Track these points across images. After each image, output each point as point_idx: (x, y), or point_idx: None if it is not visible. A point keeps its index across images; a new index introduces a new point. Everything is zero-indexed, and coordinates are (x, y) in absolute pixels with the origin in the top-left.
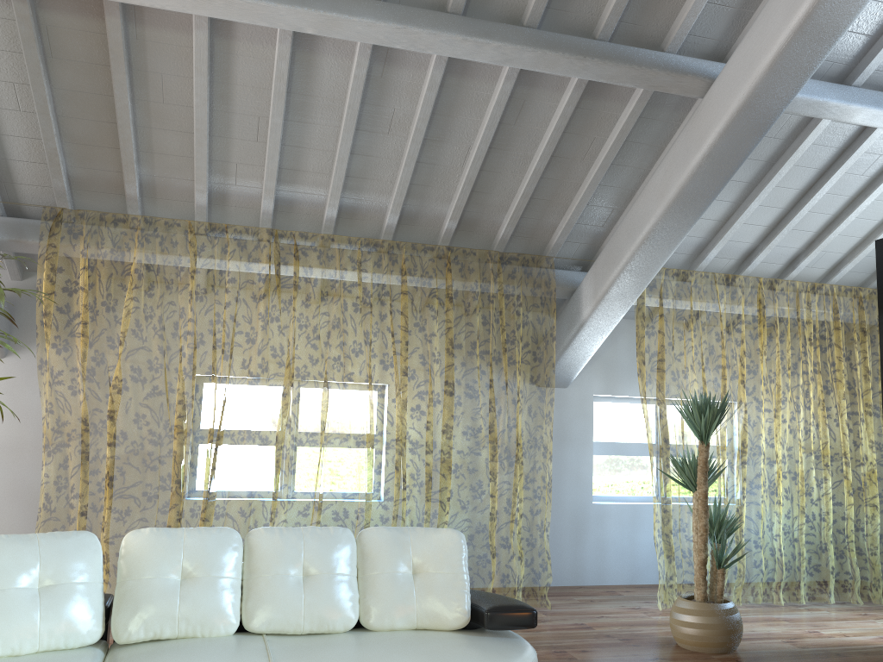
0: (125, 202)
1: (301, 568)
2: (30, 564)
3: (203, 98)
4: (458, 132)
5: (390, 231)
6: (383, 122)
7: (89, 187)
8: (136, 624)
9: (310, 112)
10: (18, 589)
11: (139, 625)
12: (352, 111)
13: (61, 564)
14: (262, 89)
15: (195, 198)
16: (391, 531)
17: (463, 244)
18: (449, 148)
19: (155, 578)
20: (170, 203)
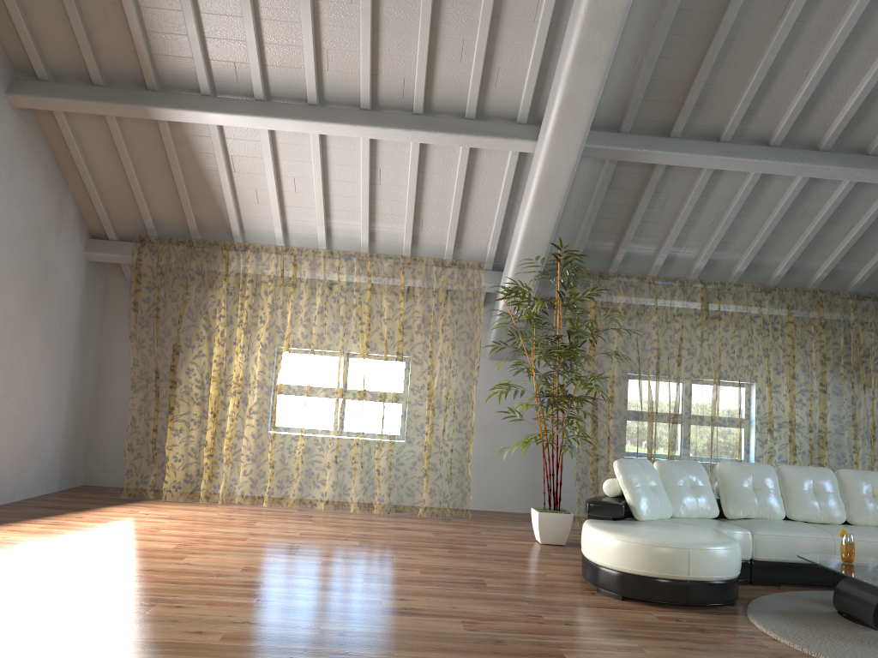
0: (607, 263)
1: (812, 488)
2: (685, 474)
3: (690, 206)
4: (847, 217)
5: (777, 279)
6: (798, 214)
7: (590, 255)
8: (738, 509)
9: (752, 210)
10: (685, 486)
11: (739, 509)
12: (782, 209)
13: (697, 476)
14: (727, 198)
15: (656, 261)
16: (855, 472)
17: (825, 286)
18: (837, 227)
19: (742, 487)
20: (635, 264)
